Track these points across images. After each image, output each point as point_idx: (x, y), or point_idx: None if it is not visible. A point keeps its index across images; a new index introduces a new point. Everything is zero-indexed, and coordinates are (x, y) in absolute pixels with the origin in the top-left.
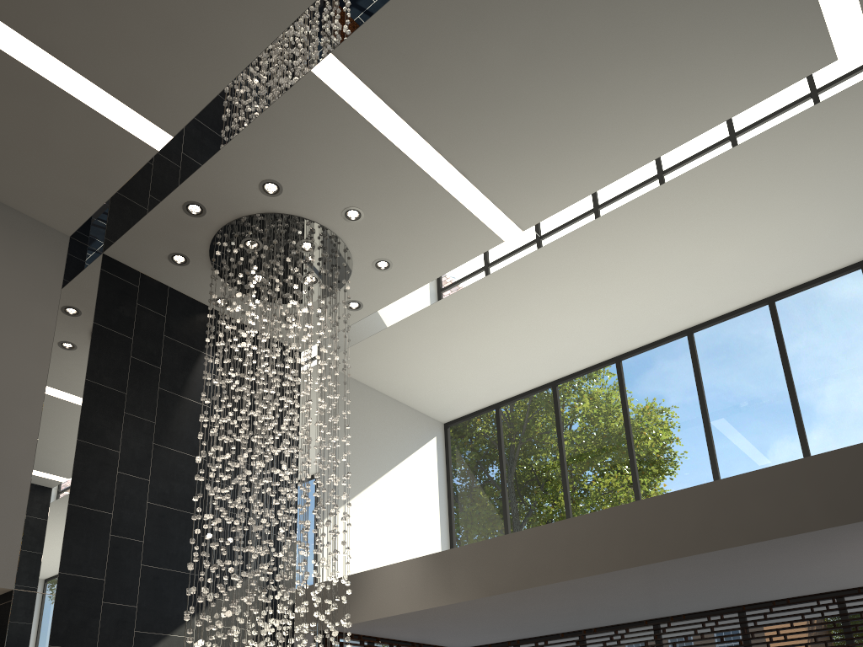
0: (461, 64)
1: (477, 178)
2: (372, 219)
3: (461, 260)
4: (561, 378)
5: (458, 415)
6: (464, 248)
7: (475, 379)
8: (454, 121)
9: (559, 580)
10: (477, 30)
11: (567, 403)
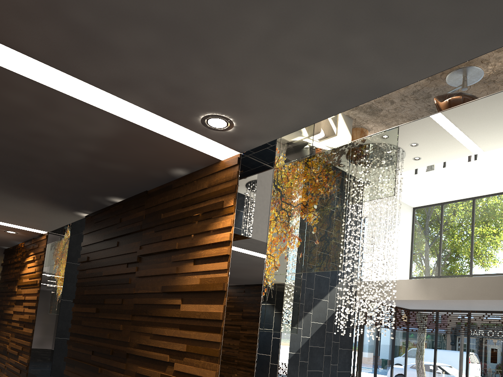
0: (483, 109)
1: (472, 137)
2: (421, 146)
3: (452, 159)
4: (478, 196)
5: (421, 205)
6: (455, 155)
7: (436, 194)
8: (471, 123)
9: (476, 299)
10: (494, 102)
11: (479, 208)
